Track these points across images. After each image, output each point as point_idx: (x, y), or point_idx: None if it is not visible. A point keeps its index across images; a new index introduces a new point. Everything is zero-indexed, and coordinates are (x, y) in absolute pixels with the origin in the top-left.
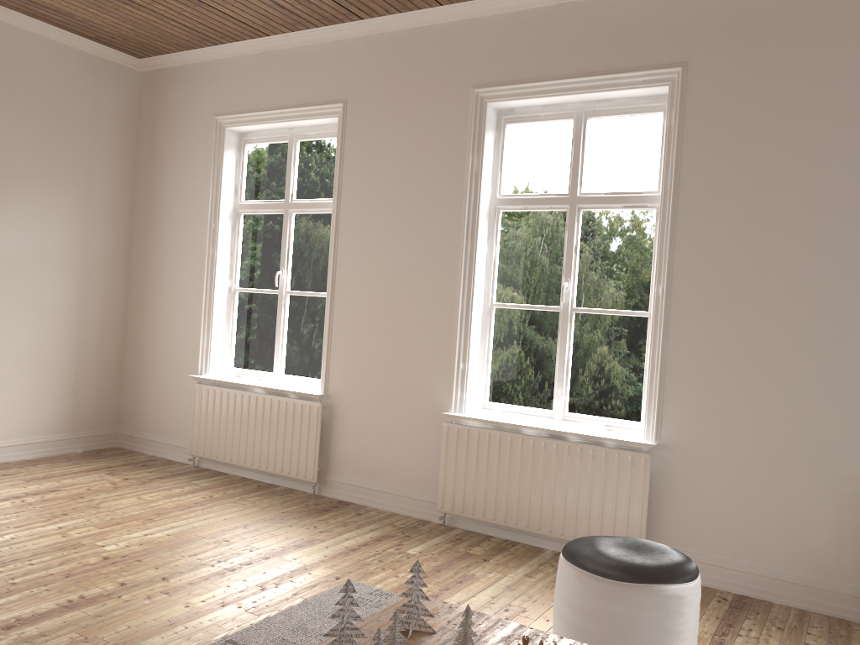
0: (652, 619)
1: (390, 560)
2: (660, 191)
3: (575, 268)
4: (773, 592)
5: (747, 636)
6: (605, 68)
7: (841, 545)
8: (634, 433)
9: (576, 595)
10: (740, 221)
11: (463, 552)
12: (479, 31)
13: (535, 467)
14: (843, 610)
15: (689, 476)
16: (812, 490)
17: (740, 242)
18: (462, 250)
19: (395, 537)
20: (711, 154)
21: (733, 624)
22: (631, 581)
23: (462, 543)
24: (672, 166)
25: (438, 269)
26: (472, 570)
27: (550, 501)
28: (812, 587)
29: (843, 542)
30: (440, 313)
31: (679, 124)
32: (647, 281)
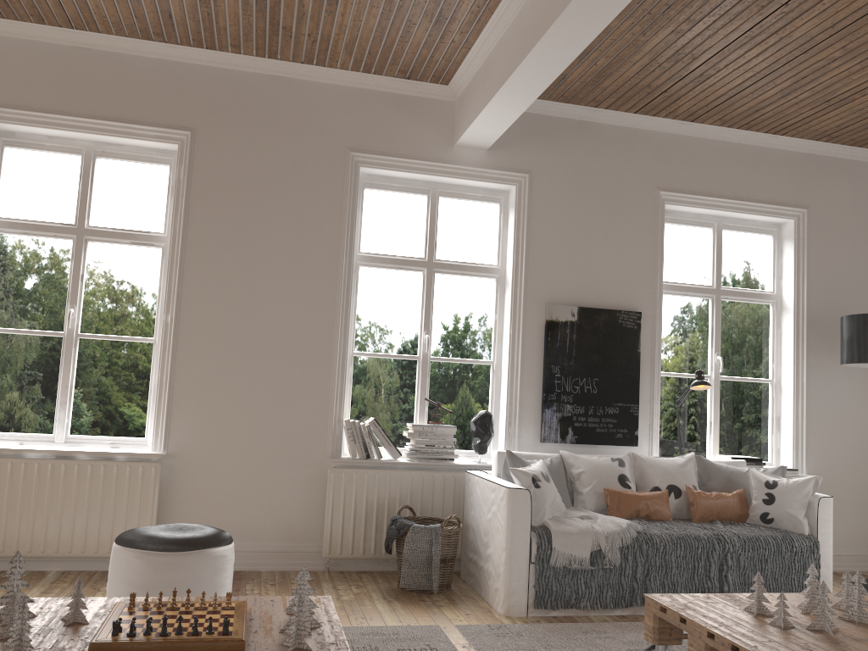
0: (205, 577)
1: None
2: (166, 232)
3: (82, 295)
4: (261, 562)
5: (253, 593)
6: (120, 116)
7: (308, 515)
8: (139, 448)
9: (138, 574)
10: (237, 265)
11: None
12: None
13: (40, 490)
14: (310, 564)
15: (194, 478)
16: (289, 476)
17: (237, 282)
18: None
19: None
20: (215, 208)
21: (239, 589)
22: (189, 549)
23: None
24: (181, 213)
25: None
26: None
27: (57, 521)
28: (289, 551)
29: (310, 512)
30: None
31: (188, 179)
32: (152, 311)
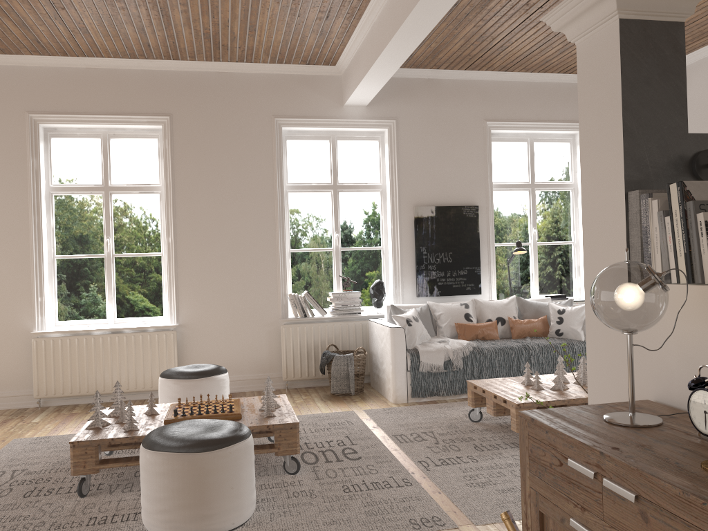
0: (214, 392)
1: (26, 427)
2: (161, 183)
3: (112, 230)
4: (245, 386)
5: None
6: (123, 111)
7: (271, 355)
8: (161, 323)
9: (176, 392)
10: (209, 201)
11: (69, 413)
12: (28, 75)
13: (105, 353)
14: (276, 385)
15: (197, 338)
16: (257, 332)
17: (210, 212)
18: (32, 222)
19: (14, 418)
20: (190, 165)
21: None
22: (203, 377)
23: (63, 411)
24: (169, 171)
25: (13, 235)
26: (84, 418)
27: (118, 371)
28: (261, 378)
29: (272, 354)
30: (18, 266)
31: (171, 148)
32: (158, 235)
